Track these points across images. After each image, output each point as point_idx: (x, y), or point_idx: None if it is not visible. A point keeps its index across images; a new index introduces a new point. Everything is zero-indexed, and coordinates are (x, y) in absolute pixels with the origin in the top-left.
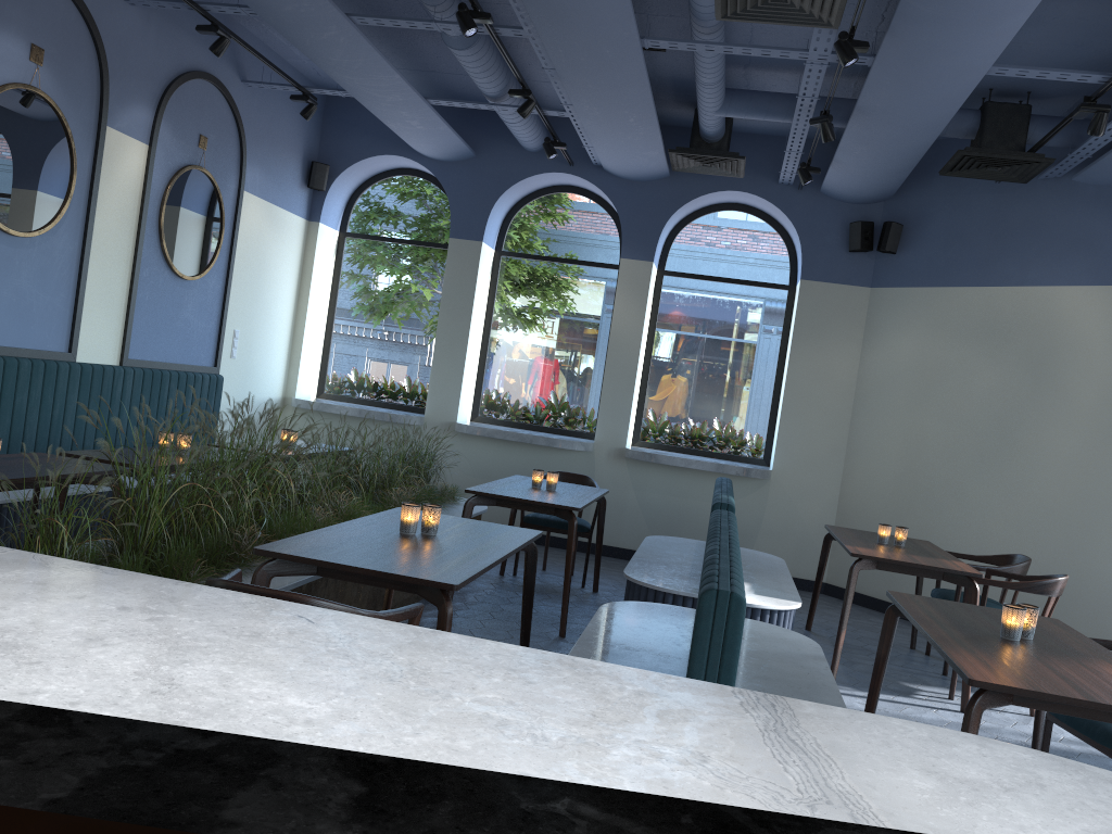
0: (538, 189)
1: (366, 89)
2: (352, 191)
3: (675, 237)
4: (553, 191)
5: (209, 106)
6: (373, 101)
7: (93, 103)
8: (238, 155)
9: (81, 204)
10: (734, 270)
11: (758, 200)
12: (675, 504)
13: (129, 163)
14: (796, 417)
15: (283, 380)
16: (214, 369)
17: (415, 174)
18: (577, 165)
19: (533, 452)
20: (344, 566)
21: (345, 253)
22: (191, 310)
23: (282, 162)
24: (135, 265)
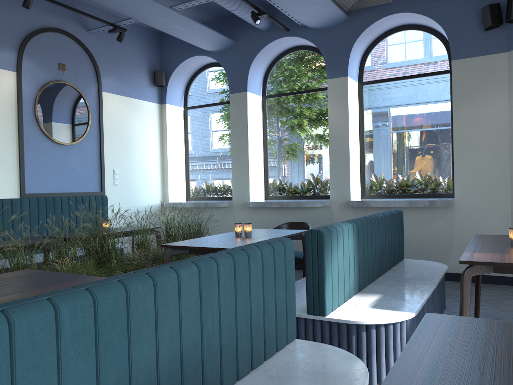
0: (279, 54)
1: (126, 8)
2: (186, 84)
3: (366, 59)
4: (288, 52)
5: (62, 47)
6: (140, 17)
7: None
8: (94, 72)
9: None
10: (409, 70)
11: (413, 16)
12: None
13: (2, 83)
14: (466, 158)
15: (161, 193)
16: (100, 193)
17: (215, 65)
18: (291, 30)
19: (295, 212)
20: None
21: (188, 118)
22: (74, 161)
23: (132, 73)
24: (19, 140)
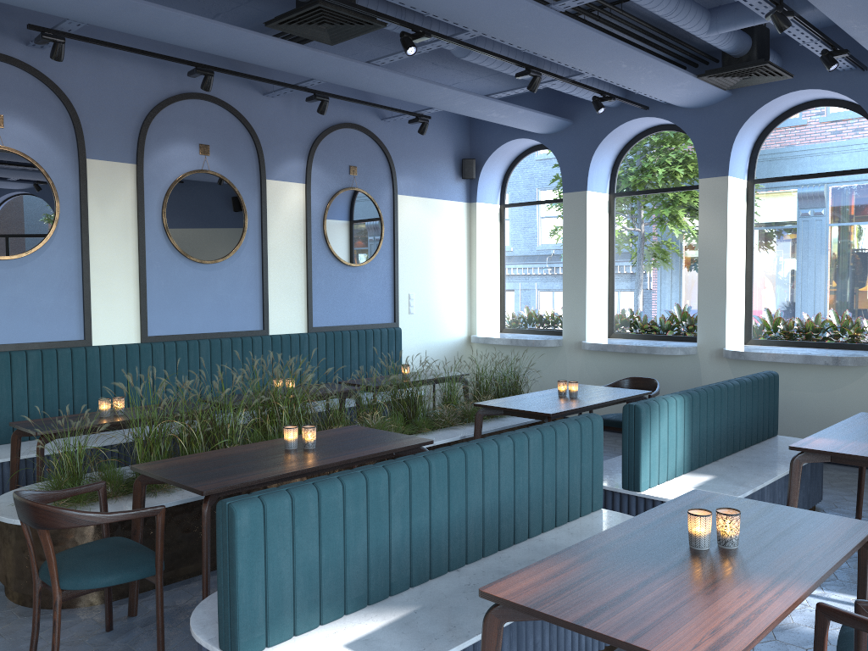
0: (635, 135)
1: (434, 104)
2: (503, 172)
3: (761, 146)
4: (648, 133)
5: (354, 145)
6: (449, 110)
7: (254, 168)
8: (388, 172)
9: (256, 234)
10: (823, 164)
11: (827, 92)
12: (779, 396)
13: (291, 199)
14: None
15: (467, 323)
16: (393, 324)
17: (544, 147)
18: (651, 108)
19: (647, 359)
20: (161, 477)
21: (506, 220)
22: (364, 286)
23: (433, 166)
24: (307, 264)
